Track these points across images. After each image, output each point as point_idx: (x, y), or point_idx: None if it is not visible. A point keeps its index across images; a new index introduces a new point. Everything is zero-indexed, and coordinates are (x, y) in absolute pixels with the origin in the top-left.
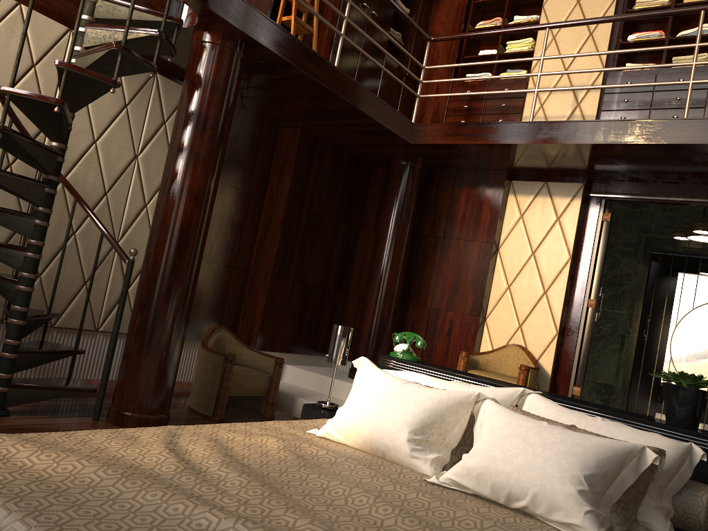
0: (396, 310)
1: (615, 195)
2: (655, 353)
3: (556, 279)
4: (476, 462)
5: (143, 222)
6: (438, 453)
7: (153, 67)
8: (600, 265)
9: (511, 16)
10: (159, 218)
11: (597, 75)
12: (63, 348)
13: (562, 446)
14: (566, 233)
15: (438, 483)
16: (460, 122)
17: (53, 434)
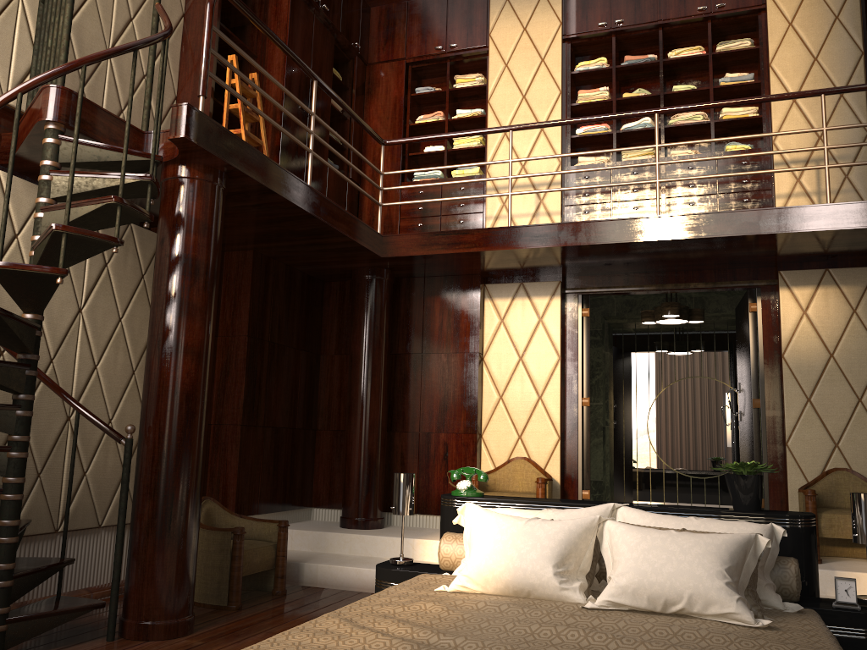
0: (384, 442)
1: (591, 289)
2: (634, 440)
3: (549, 382)
4: (628, 580)
5: (95, 387)
6: (579, 581)
7: (149, 216)
8: (587, 361)
9: (453, 109)
10: (156, 384)
11: (555, 170)
12: (52, 561)
13: (698, 548)
14: (551, 333)
15: (597, 607)
16: (417, 225)
17: (262, 645)
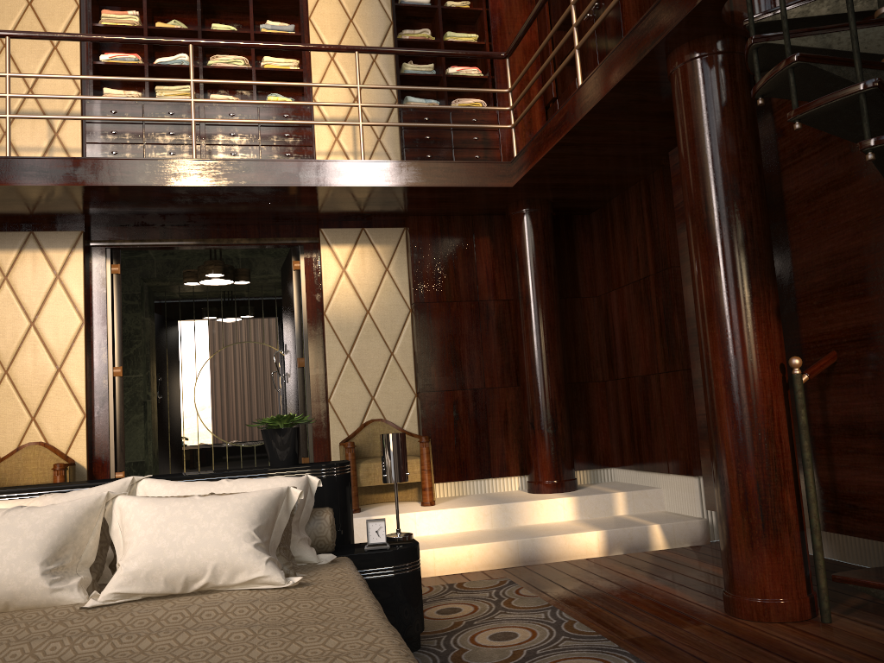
0: None
1: (122, 242)
2: (181, 413)
3: (71, 351)
4: (141, 563)
5: None
6: (79, 576)
7: None
8: (119, 325)
9: None
10: None
11: (74, 99)
12: None
13: (225, 511)
14: (73, 293)
15: (100, 604)
16: None
17: None
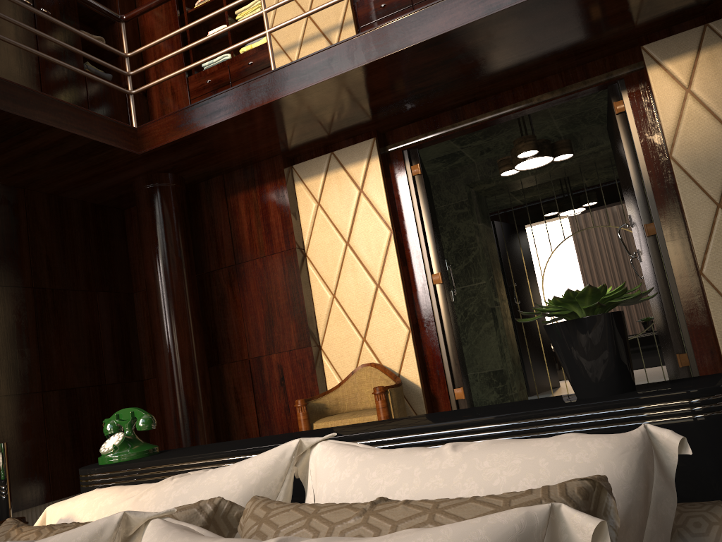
0: (203, 379)
1: (416, 139)
2: (533, 316)
3: (385, 264)
4: None
5: None
6: None
7: None
8: (430, 229)
9: None
10: None
11: (344, 8)
12: None
13: None
14: (376, 204)
15: None
16: None
17: None
